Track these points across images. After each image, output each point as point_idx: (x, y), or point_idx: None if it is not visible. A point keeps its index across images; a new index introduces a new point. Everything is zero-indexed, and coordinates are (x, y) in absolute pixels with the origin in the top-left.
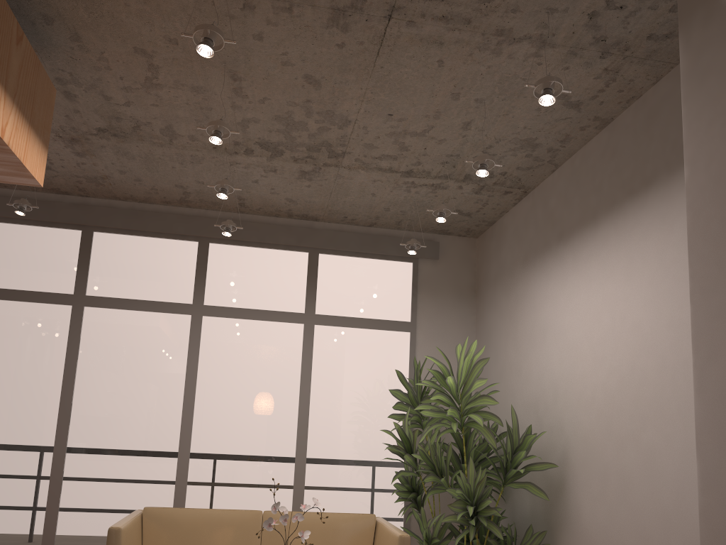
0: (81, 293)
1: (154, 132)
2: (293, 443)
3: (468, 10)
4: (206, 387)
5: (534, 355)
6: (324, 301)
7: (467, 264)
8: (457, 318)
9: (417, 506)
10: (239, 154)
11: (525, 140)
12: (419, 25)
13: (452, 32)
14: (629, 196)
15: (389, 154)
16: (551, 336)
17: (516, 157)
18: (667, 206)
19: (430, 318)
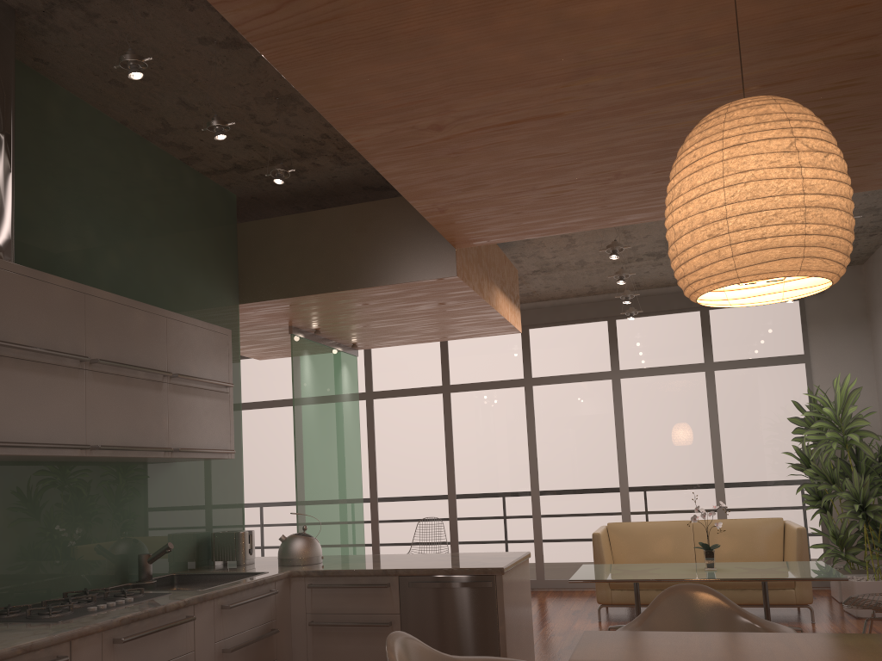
0: (528, 376)
1: (571, 265)
2: (710, 470)
3: None
4: (632, 433)
5: None
6: (719, 349)
7: (855, 291)
8: (851, 343)
9: (825, 511)
10: (632, 262)
11: (866, 209)
12: None
13: None
14: None
15: None
16: None
17: (864, 217)
18: None
19: (823, 347)
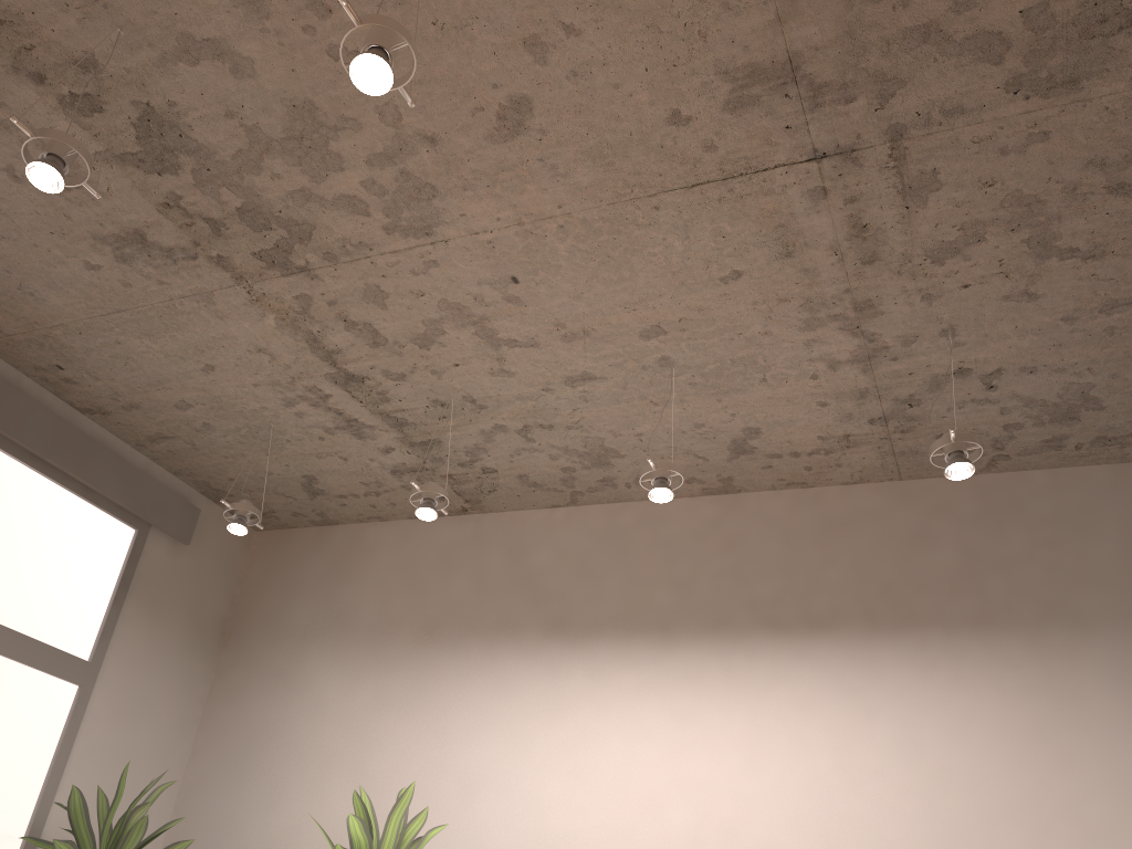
0: None
1: None
2: None
3: (899, 248)
4: None
5: (424, 829)
6: None
7: (228, 574)
8: (178, 682)
9: None
10: (43, 87)
11: (605, 450)
12: (819, 207)
13: (827, 255)
14: (768, 627)
15: (382, 331)
16: (493, 805)
17: (550, 461)
18: (864, 677)
19: (130, 665)
